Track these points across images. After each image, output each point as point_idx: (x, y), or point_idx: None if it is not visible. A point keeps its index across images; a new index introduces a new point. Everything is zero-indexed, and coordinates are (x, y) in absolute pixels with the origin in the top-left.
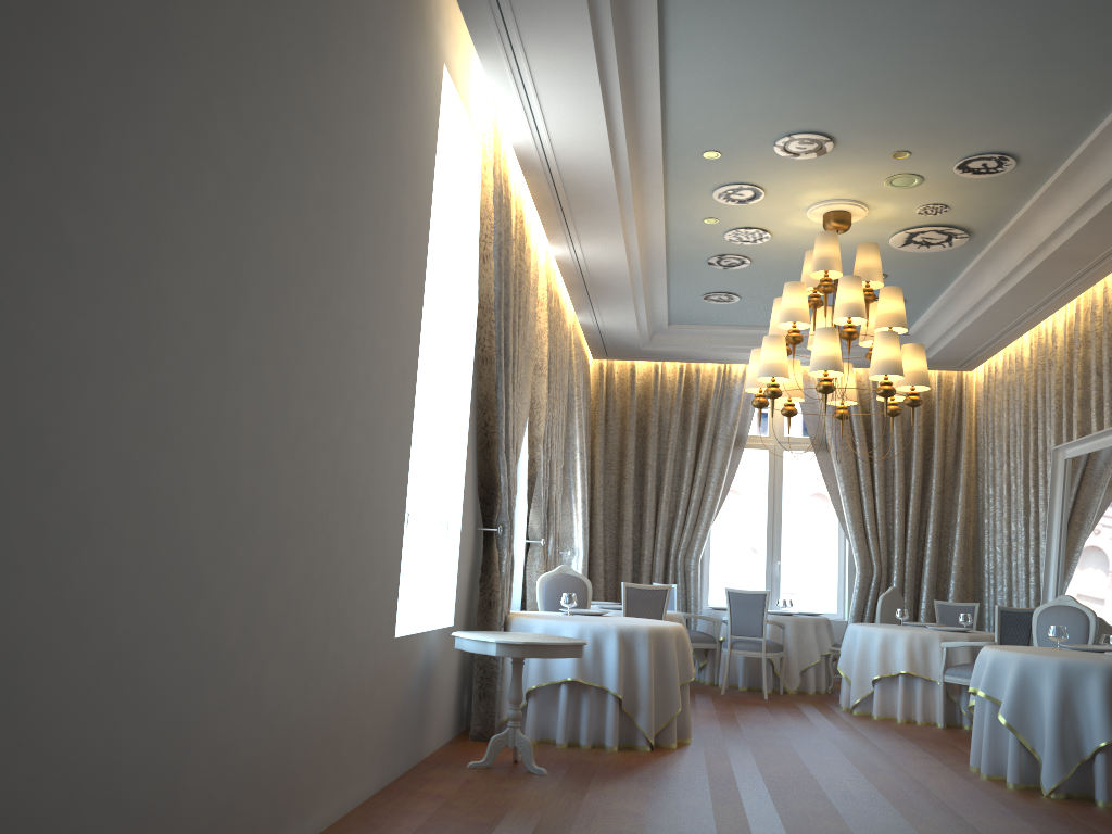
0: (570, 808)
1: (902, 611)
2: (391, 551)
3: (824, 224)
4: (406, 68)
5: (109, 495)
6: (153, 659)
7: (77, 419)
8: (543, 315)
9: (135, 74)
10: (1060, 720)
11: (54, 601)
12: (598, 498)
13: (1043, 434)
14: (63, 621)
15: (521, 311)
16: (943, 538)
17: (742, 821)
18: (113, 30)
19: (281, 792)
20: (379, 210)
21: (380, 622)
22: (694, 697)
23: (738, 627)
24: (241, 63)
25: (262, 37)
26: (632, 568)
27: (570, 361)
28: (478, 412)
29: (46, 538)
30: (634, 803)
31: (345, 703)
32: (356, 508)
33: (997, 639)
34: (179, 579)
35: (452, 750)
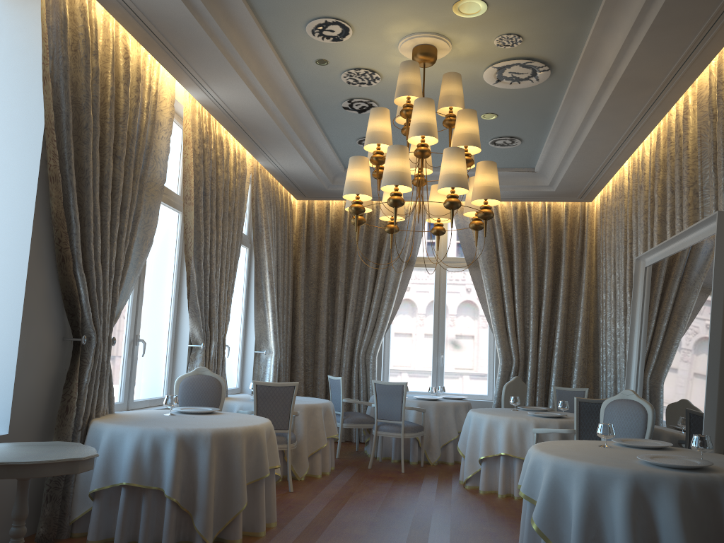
0: None
1: (515, 399)
2: None
3: (412, 57)
4: None
5: None
6: None
7: None
8: (190, 152)
9: None
10: (584, 530)
11: None
12: (300, 308)
13: (636, 248)
14: None
15: (124, 139)
16: (570, 334)
17: None
18: None
19: None
20: None
21: None
22: (340, 472)
23: (383, 412)
24: None
25: None
26: (325, 362)
27: (259, 198)
28: (53, 229)
29: None
30: None
31: None
32: None
33: (576, 427)
34: None
35: None
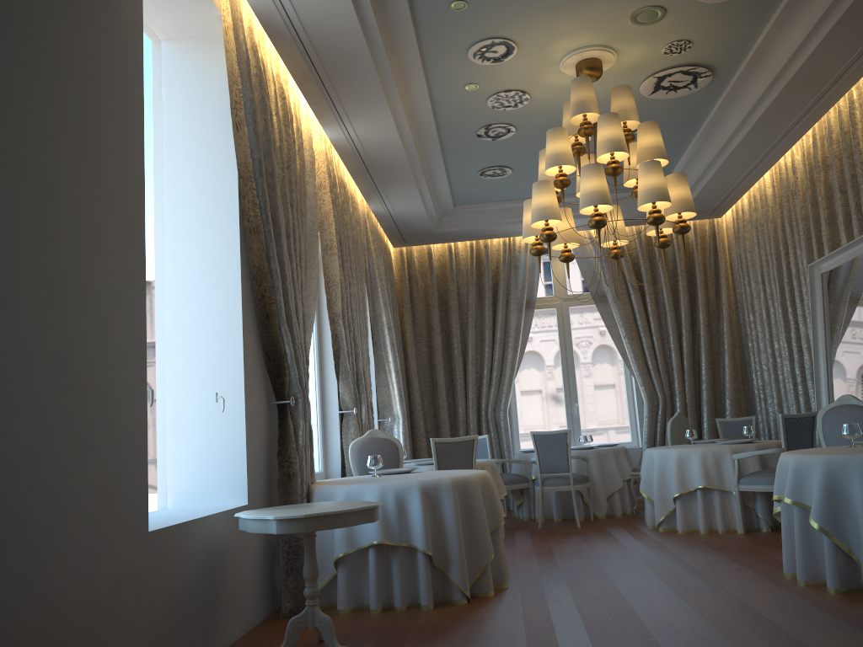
0: None
1: (691, 432)
2: (126, 434)
3: (577, 73)
4: None
5: None
6: None
7: None
8: (327, 197)
9: None
10: None
11: None
12: (413, 369)
13: (794, 258)
14: None
15: (293, 185)
16: (714, 364)
17: None
18: None
19: None
20: (37, 23)
21: (117, 518)
22: (514, 535)
23: (547, 465)
24: None
25: None
26: (450, 426)
27: (369, 247)
28: (253, 284)
29: None
30: None
31: (59, 626)
32: (45, 386)
33: (784, 444)
34: None
35: (257, 636)
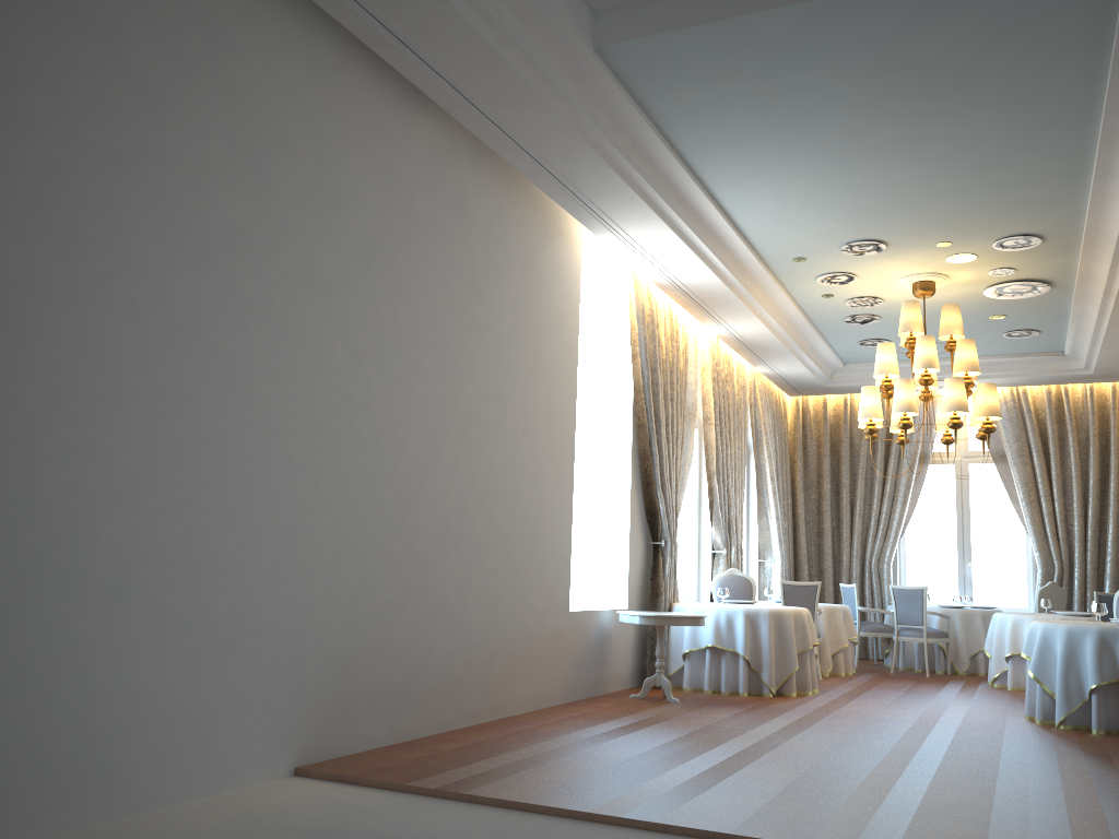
0: (675, 714)
1: (1045, 601)
2: (561, 557)
3: (912, 292)
4: (548, 266)
5: (385, 532)
6: (410, 604)
7: (370, 502)
8: (708, 378)
9: (384, 353)
10: (1065, 670)
11: (366, 575)
12: (800, 514)
13: None
14: (370, 584)
15: (674, 384)
16: None
17: (783, 724)
18: (373, 340)
19: (488, 684)
20: (532, 358)
21: (555, 600)
22: (862, 674)
23: (903, 617)
24: (434, 322)
25: (445, 303)
26: (833, 572)
27: (756, 403)
28: (640, 461)
29: (361, 550)
30: (722, 715)
31: (530, 644)
32: (529, 532)
33: (1097, 619)
34: (420, 569)
35: (627, 691)
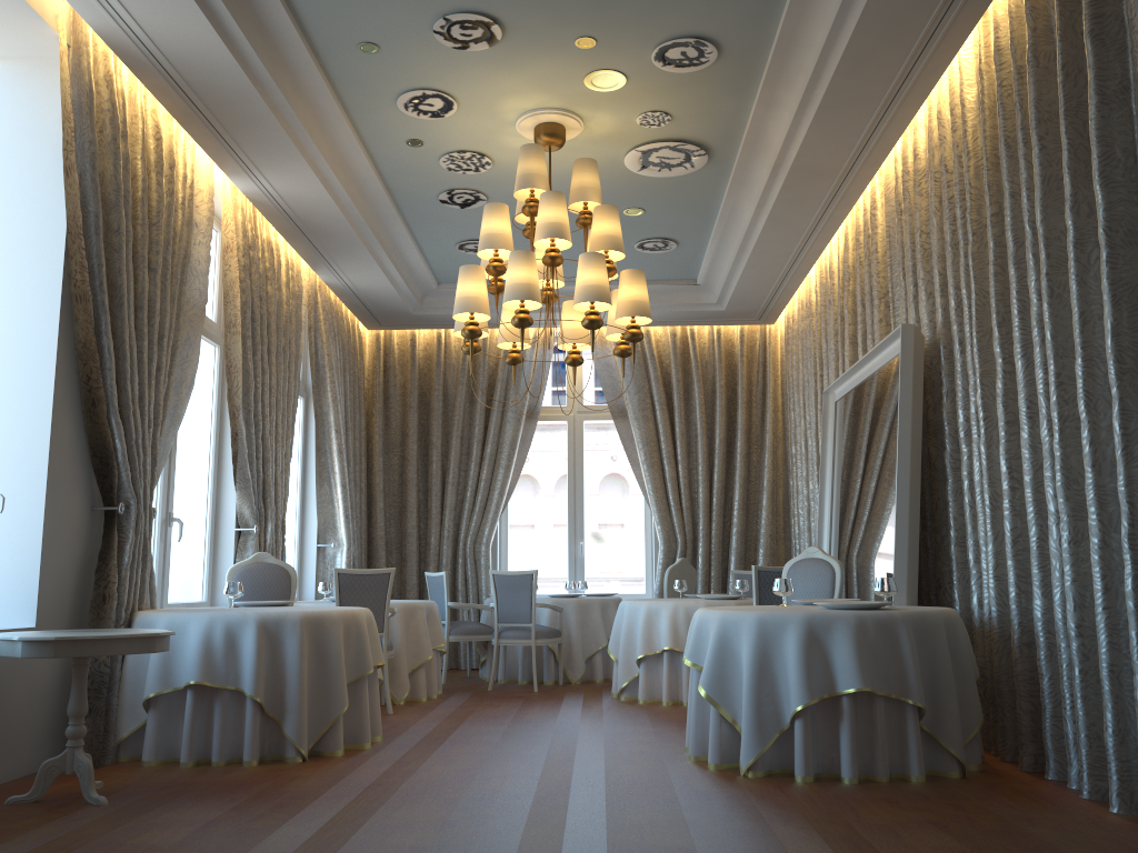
0: (66, 848)
1: (680, 583)
2: None
3: (535, 139)
4: None
5: None
6: None
7: None
8: (234, 262)
9: None
10: (756, 685)
11: None
12: (378, 484)
13: (827, 381)
14: None
15: (159, 245)
16: (752, 504)
17: (294, 844)
18: None
19: None
20: None
21: None
22: (451, 696)
23: (506, 613)
24: None
25: None
26: (418, 559)
27: (318, 327)
28: (79, 363)
29: None
30: (175, 832)
31: None
32: None
33: (755, 602)
34: None
35: (21, 783)
